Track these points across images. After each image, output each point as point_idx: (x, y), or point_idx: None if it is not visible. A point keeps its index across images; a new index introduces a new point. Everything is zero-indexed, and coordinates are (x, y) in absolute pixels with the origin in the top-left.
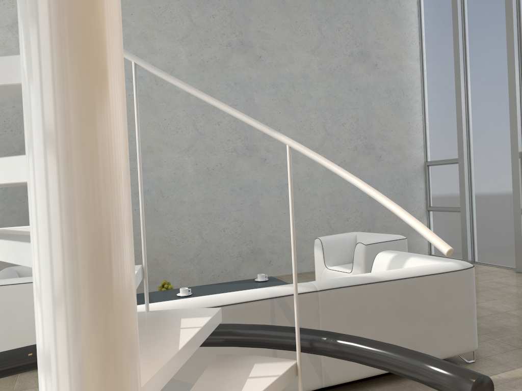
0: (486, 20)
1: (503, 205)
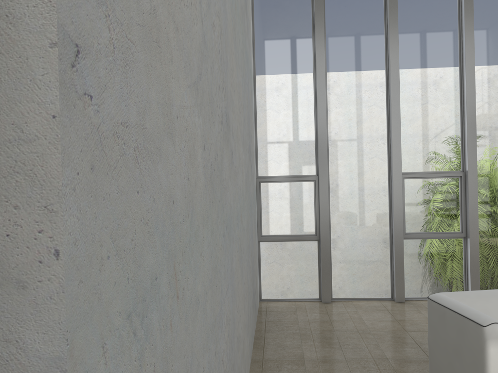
0: (355, 22)
1: (372, 230)
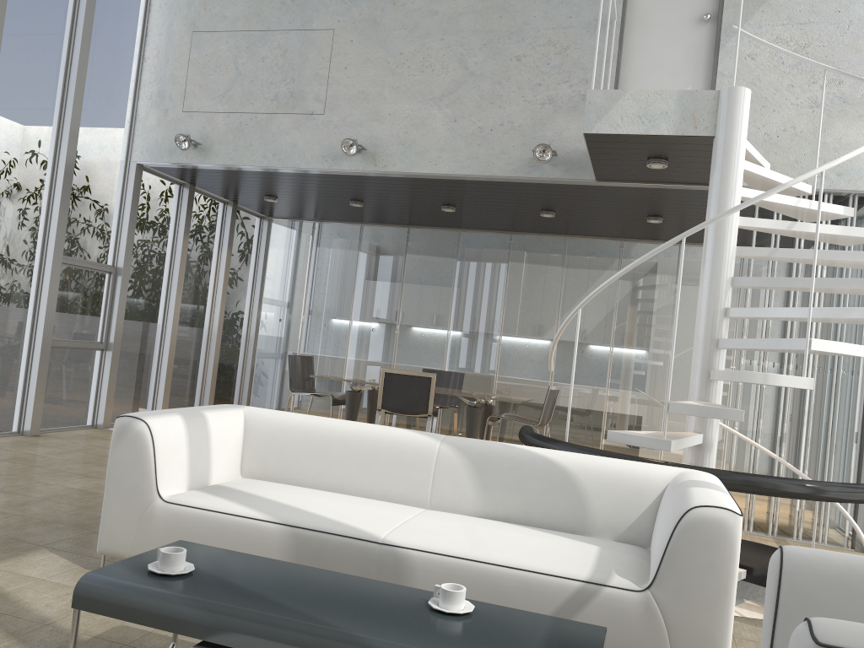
0: None
1: None
